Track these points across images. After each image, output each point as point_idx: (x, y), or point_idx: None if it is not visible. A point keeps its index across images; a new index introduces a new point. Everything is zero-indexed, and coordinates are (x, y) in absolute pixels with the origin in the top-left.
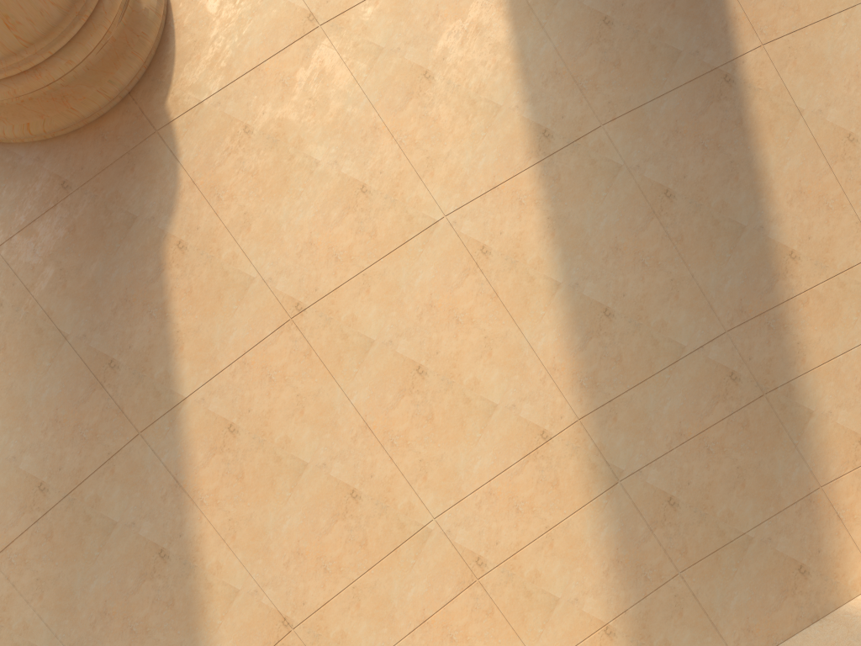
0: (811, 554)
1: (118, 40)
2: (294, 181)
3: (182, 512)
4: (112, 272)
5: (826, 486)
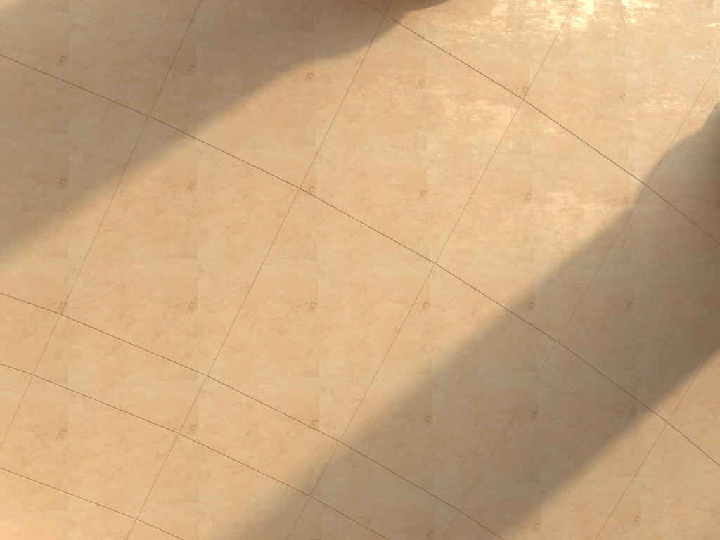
0: None
1: None
2: (402, 138)
3: (104, 180)
4: (261, 32)
5: None
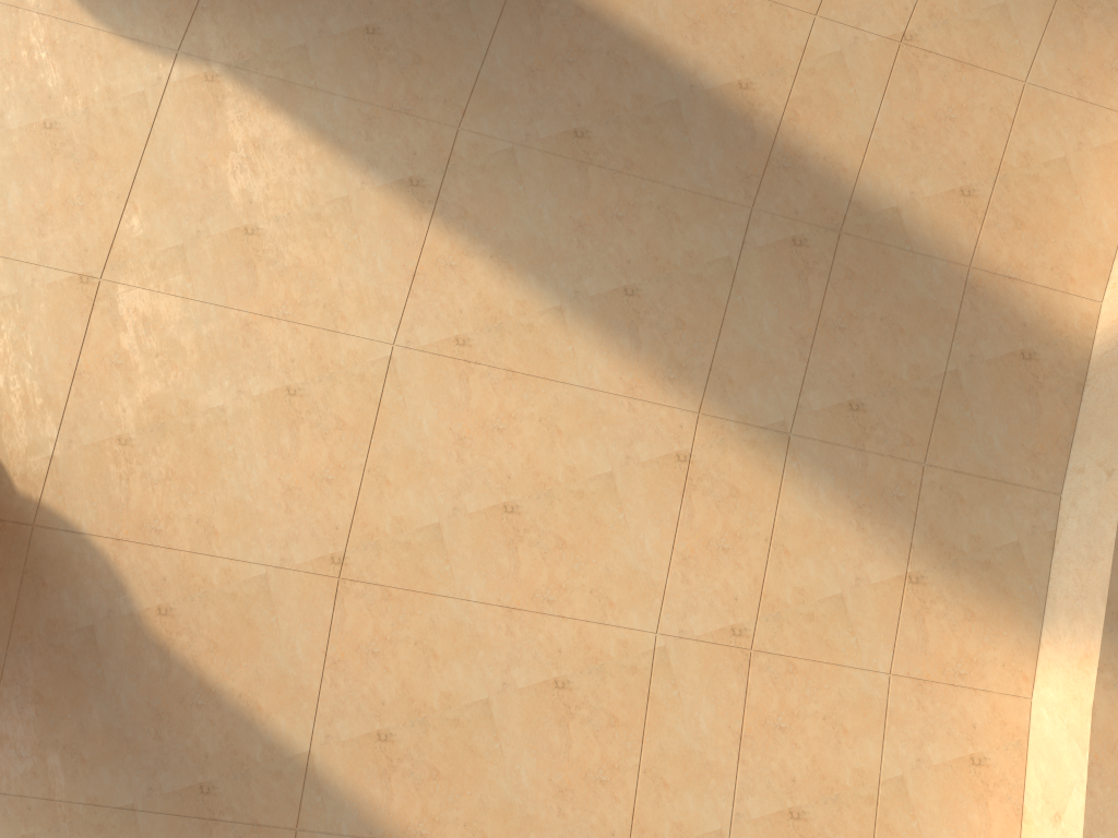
0: (1021, 334)
1: None
2: (216, 446)
3: None
4: (118, 701)
5: (974, 261)
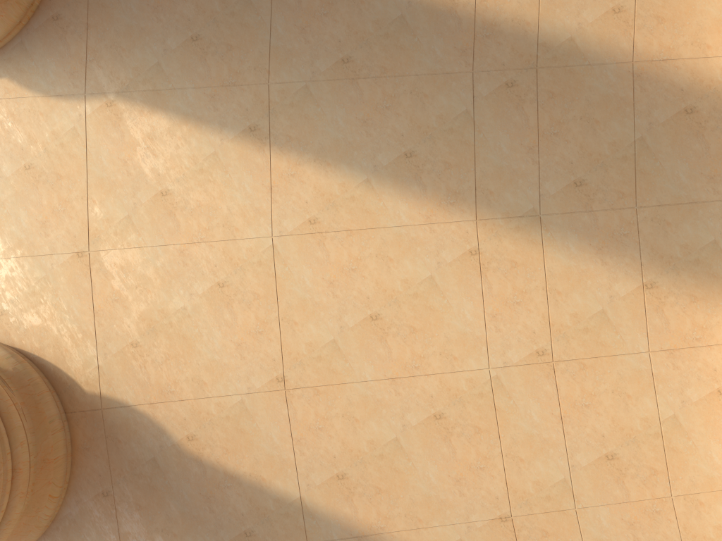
0: (681, 97)
1: (25, 400)
2: (188, 331)
3: None
4: (183, 496)
5: (635, 57)
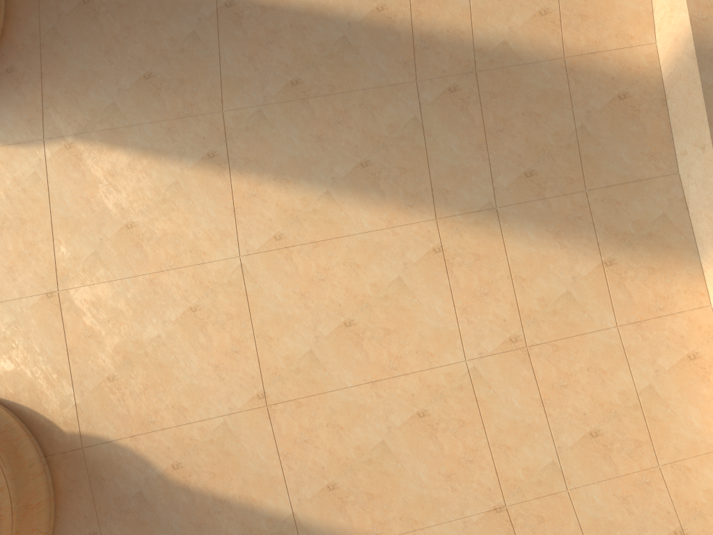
0: (613, 85)
1: (3, 446)
2: (164, 359)
3: None
4: (173, 528)
5: (565, 52)
